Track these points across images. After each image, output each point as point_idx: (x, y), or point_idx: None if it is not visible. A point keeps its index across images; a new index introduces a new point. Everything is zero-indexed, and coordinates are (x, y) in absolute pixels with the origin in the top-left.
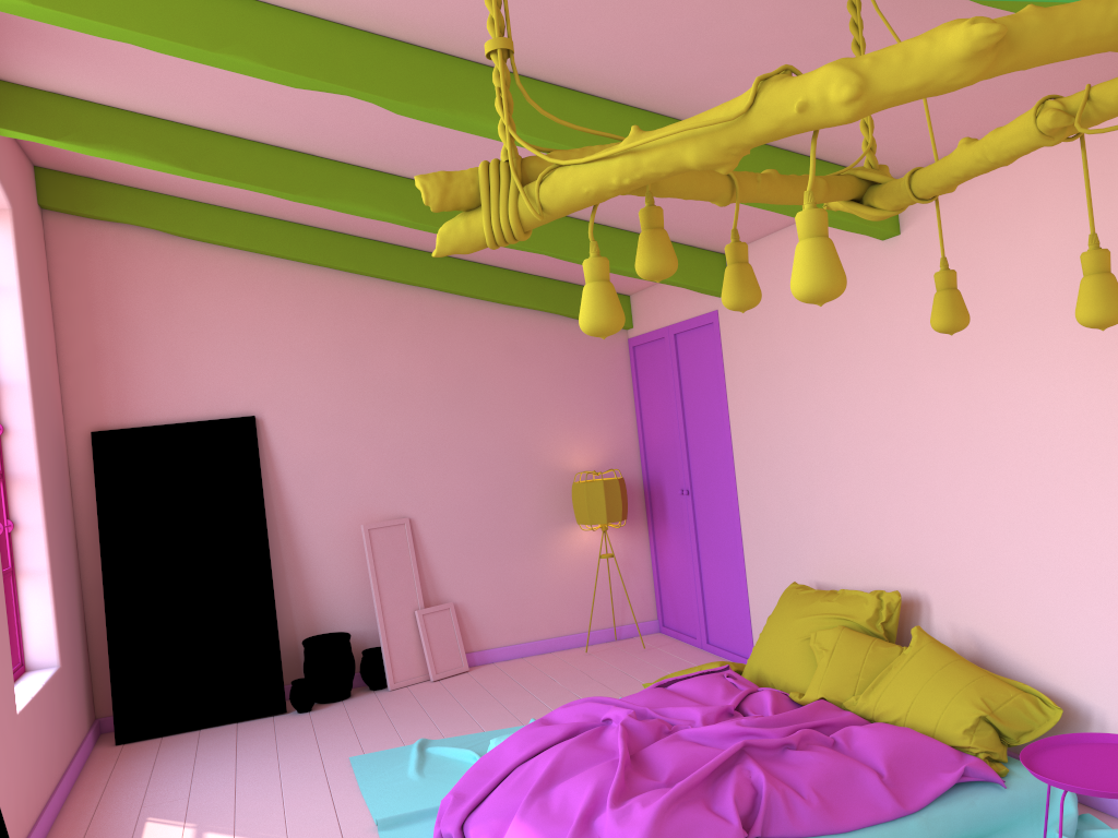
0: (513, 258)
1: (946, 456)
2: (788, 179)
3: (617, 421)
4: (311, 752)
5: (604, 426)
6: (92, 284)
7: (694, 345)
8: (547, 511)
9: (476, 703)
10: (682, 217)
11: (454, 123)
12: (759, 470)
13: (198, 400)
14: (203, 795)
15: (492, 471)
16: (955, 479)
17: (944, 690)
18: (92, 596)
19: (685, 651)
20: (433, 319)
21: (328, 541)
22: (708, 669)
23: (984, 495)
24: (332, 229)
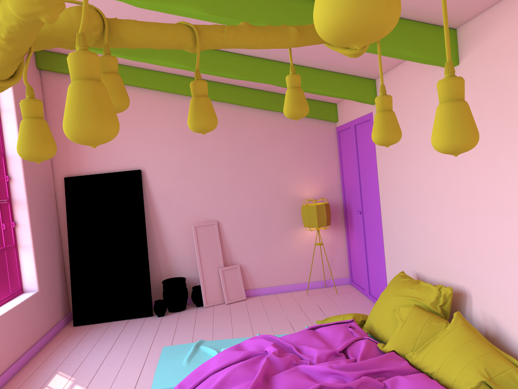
0: (268, 85)
1: (481, 207)
2: (259, 29)
3: (329, 172)
4: (149, 341)
5: (322, 174)
6: (63, 105)
7: (363, 132)
8: (290, 219)
9: (239, 319)
10: (341, 59)
11: (168, 10)
12: (390, 204)
13: (113, 162)
14: (88, 361)
15: (261, 198)
16: (486, 222)
17: (462, 359)
18: (67, 255)
19: (357, 297)
20: (230, 119)
21: (177, 232)
22: (341, 320)
23: (502, 235)
24: (176, 74)
